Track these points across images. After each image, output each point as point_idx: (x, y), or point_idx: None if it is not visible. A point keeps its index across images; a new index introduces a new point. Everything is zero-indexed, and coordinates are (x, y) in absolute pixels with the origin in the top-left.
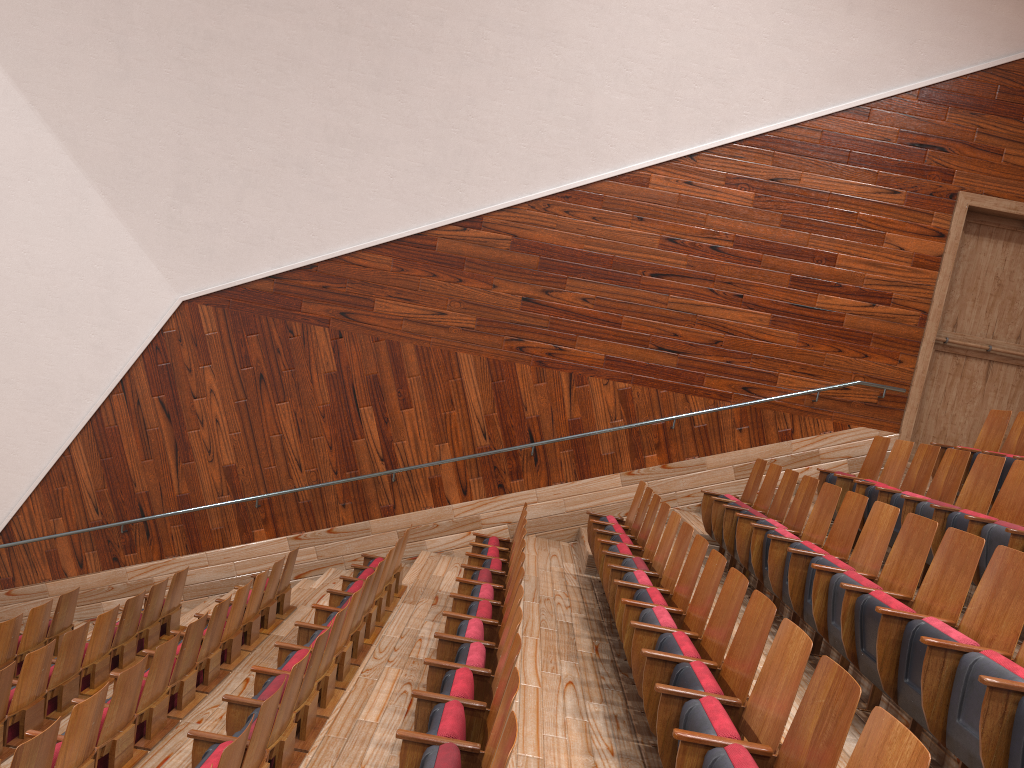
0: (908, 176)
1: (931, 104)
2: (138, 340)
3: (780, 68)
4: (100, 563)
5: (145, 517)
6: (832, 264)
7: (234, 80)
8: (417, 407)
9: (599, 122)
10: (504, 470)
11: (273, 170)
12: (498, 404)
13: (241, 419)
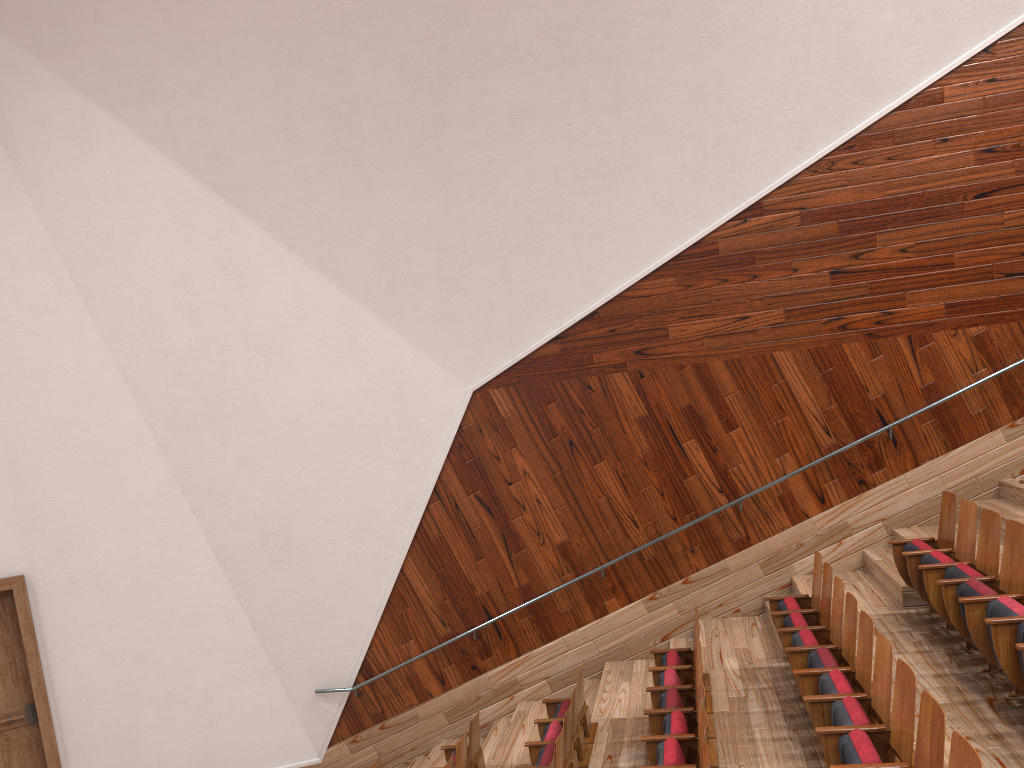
0: None
1: None
2: (440, 444)
3: None
4: (460, 675)
5: (494, 618)
6: None
7: (472, 154)
8: (744, 425)
9: (867, 53)
10: (860, 464)
11: (531, 230)
12: (834, 394)
13: (562, 492)
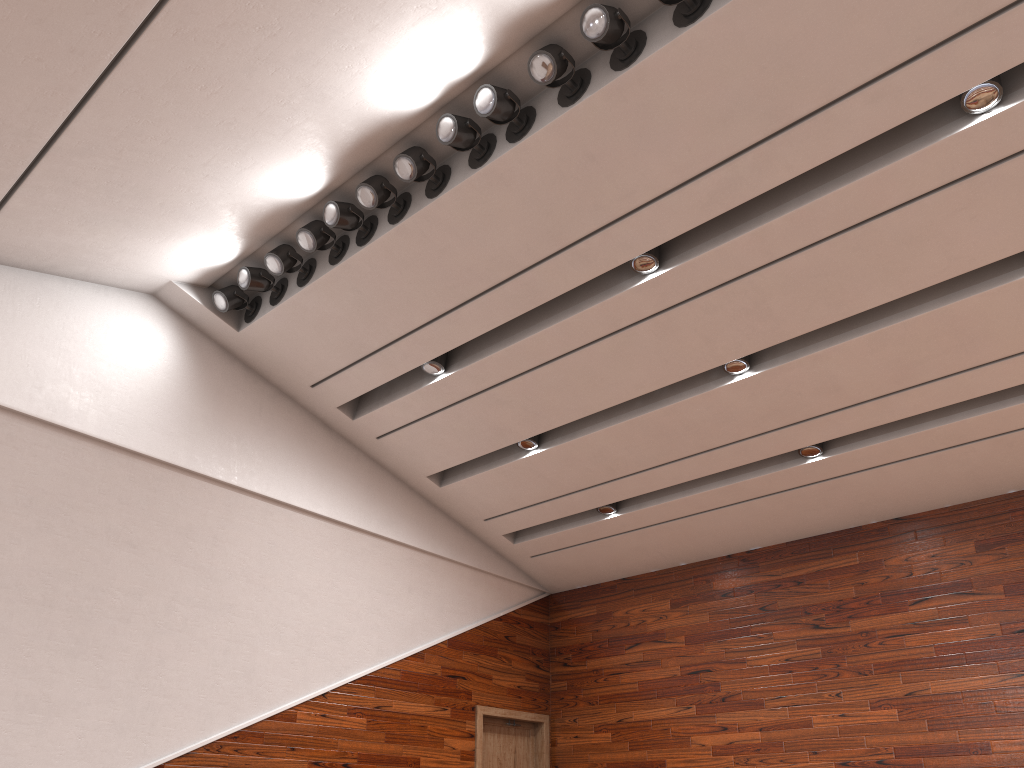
0: (450, 697)
1: (454, 648)
2: None
3: (375, 628)
4: None
5: None
6: (418, 765)
7: None
8: None
9: (261, 673)
10: None
11: None
12: None
13: None
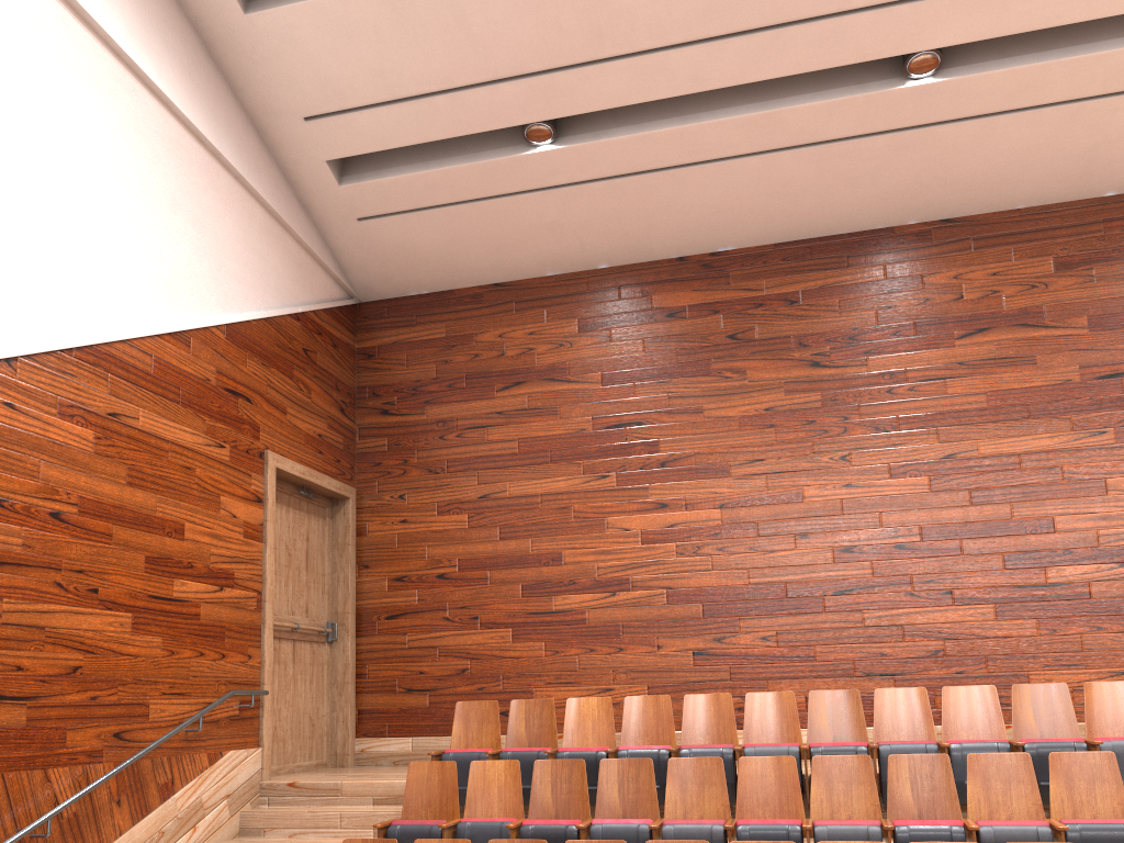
0: (229, 427)
1: (235, 345)
2: None
3: (111, 256)
4: None
5: None
6: (182, 537)
7: None
8: None
9: None
10: None
11: None
12: None
13: None
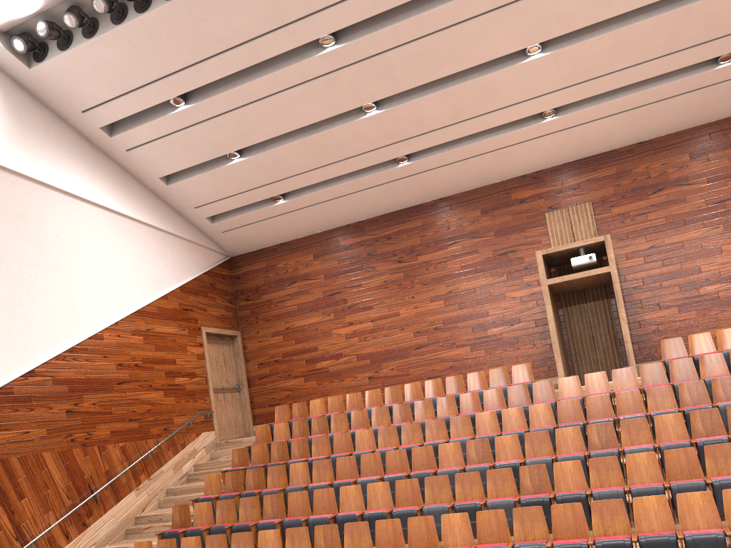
0: (186, 322)
1: (184, 292)
2: None
3: (139, 280)
4: None
5: None
6: (175, 363)
7: None
8: (28, 495)
9: (79, 310)
10: (83, 514)
11: None
12: (70, 476)
13: None
